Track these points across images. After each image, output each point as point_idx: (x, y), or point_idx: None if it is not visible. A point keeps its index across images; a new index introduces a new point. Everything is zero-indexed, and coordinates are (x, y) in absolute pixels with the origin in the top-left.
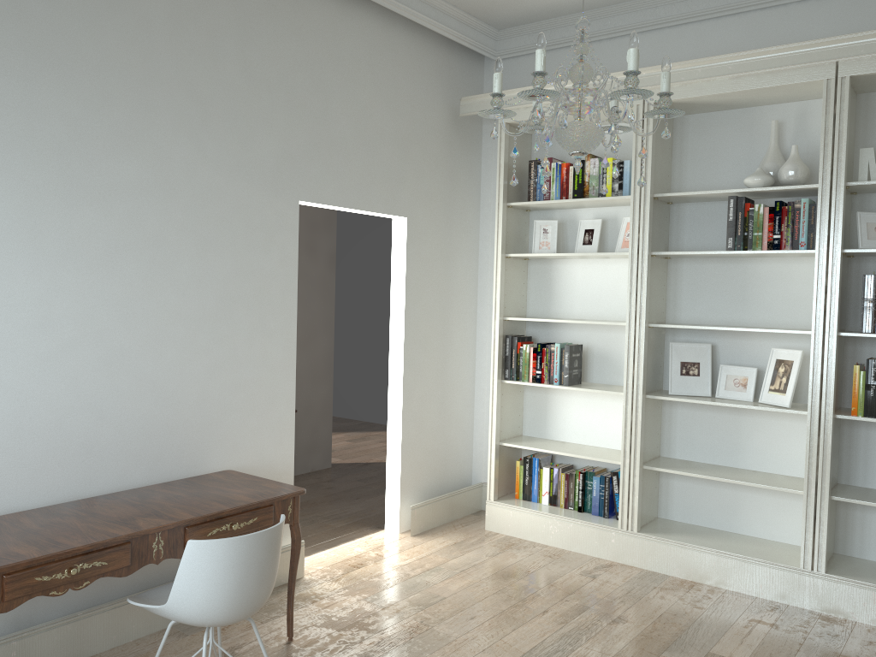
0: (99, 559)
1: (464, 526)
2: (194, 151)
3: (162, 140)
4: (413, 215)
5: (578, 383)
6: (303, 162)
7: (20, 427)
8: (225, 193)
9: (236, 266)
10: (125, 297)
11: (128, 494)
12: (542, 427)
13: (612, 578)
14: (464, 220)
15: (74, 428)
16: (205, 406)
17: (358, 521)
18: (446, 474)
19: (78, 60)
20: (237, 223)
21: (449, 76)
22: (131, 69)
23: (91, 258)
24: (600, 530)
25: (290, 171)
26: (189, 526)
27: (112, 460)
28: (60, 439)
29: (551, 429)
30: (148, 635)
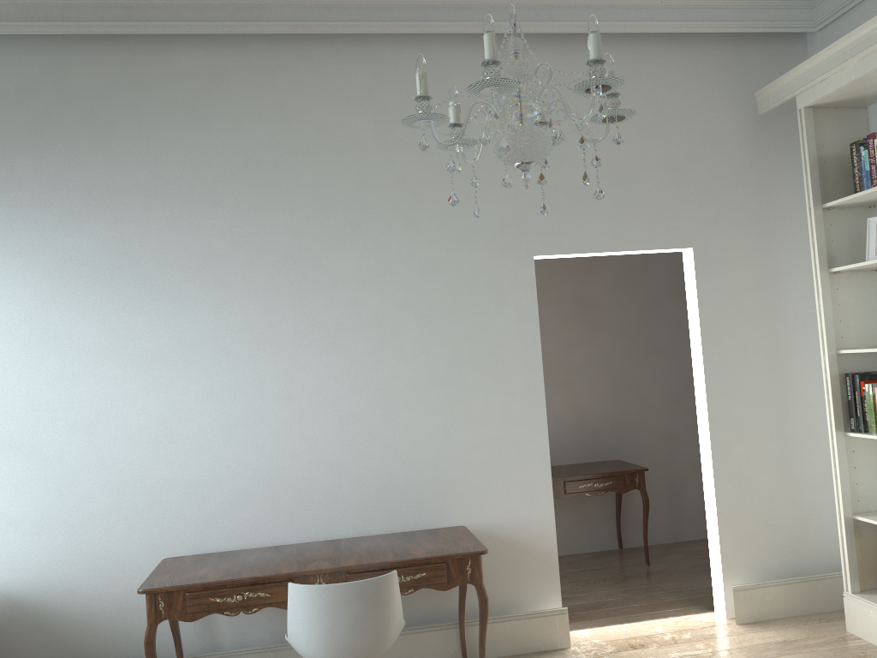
0: (263, 591)
1: (821, 622)
2: (409, 233)
3: (377, 231)
4: (703, 243)
5: None
6: (534, 217)
7: (272, 479)
8: (445, 264)
9: (464, 330)
10: (353, 369)
11: (350, 540)
12: None
13: None
14: (796, 234)
15: (317, 481)
16: (442, 464)
17: (695, 598)
18: (805, 552)
19: (298, 185)
20: (461, 290)
21: (743, 73)
22: (343, 179)
23: (320, 340)
24: None
25: (519, 229)
26: (350, 573)
27: (352, 510)
28: (305, 490)
29: None
30: None
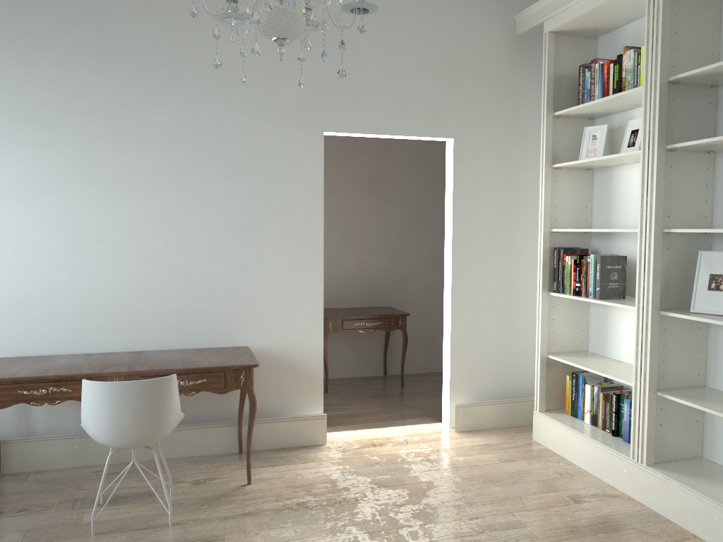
0: (65, 387)
1: (516, 432)
2: (219, 101)
3: (190, 96)
4: (462, 135)
5: (620, 298)
6: (327, 99)
7: (86, 299)
8: (248, 131)
9: (260, 188)
10: (163, 212)
11: (150, 352)
12: (603, 344)
13: (596, 508)
14: (535, 136)
15: (126, 303)
16: (234, 296)
17: (431, 412)
18: (513, 381)
19: (122, 48)
20: (260, 154)
21: None
22: (163, 47)
23: (135, 185)
24: (614, 457)
25: (313, 108)
26: (142, 376)
27: (155, 329)
28: (115, 309)
29: (610, 346)
30: (178, 457)
